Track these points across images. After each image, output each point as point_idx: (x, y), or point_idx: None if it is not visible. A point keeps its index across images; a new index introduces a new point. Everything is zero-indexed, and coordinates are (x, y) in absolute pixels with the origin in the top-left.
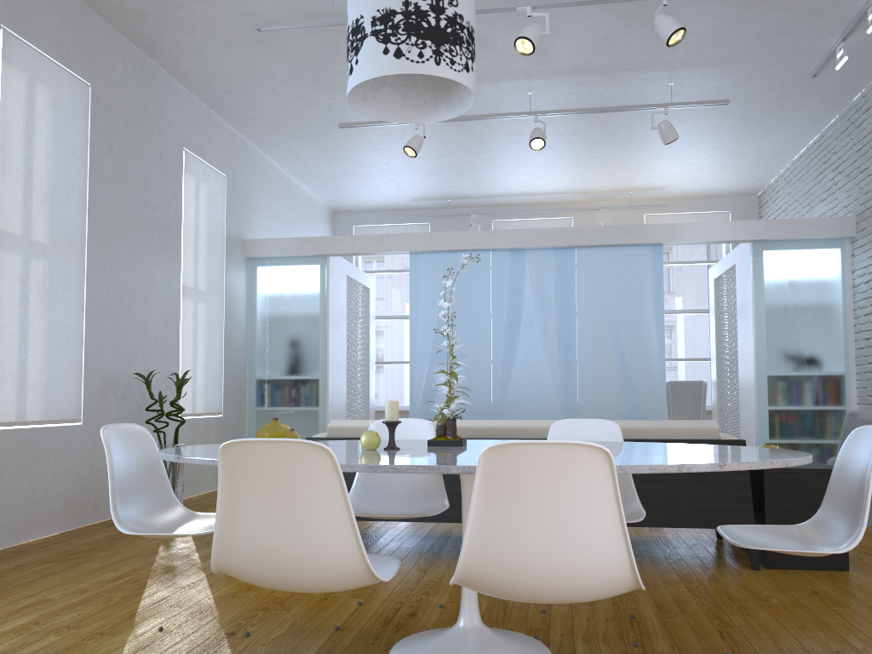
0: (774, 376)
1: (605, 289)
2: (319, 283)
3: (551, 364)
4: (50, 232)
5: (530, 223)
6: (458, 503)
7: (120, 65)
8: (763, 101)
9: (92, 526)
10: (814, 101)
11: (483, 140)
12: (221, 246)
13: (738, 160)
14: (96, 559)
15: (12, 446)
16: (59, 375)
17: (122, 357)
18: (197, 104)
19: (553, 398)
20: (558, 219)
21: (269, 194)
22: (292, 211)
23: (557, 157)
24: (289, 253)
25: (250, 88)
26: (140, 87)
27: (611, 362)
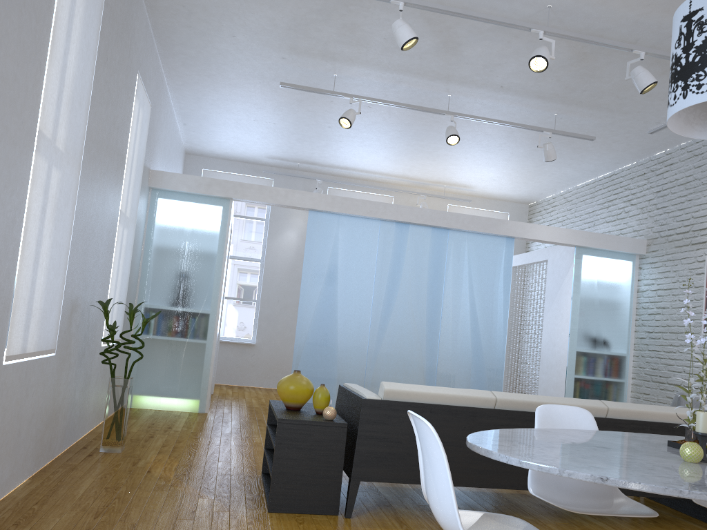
0: (581, 352)
1: (468, 267)
2: (221, 224)
3: (419, 324)
4: (66, 140)
5: (359, 195)
6: (502, 470)
7: None
8: (601, 142)
9: (52, 468)
10: (631, 149)
11: (375, 122)
12: (141, 174)
13: (542, 178)
14: (139, 523)
15: (14, 383)
16: (50, 301)
17: (83, 281)
18: (148, 30)
19: (419, 353)
20: (382, 195)
21: (165, 129)
22: (171, 148)
23: (419, 148)
24: (196, 191)
25: (212, 29)
26: (128, 1)
27: (467, 328)
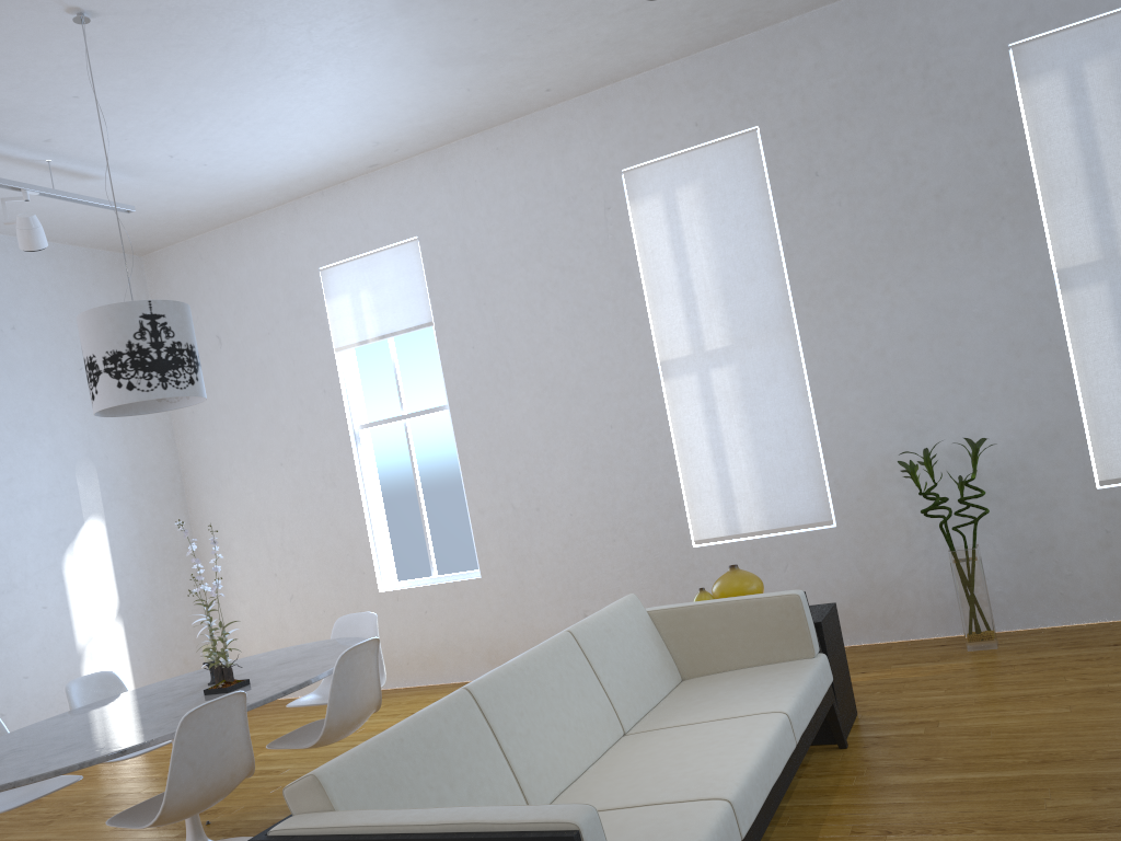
0: None
1: None
2: None
3: None
4: (731, 331)
5: None
6: None
7: (808, 55)
8: None
9: (866, 647)
10: None
11: None
12: None
13: None
14: None
15: (727, 560)
16: (781, 479)
17: (903, 429)
18: None
19: None
20: None
21: None
22: None
23: None
24: None
25: None
26: (861, 46)
27: None
